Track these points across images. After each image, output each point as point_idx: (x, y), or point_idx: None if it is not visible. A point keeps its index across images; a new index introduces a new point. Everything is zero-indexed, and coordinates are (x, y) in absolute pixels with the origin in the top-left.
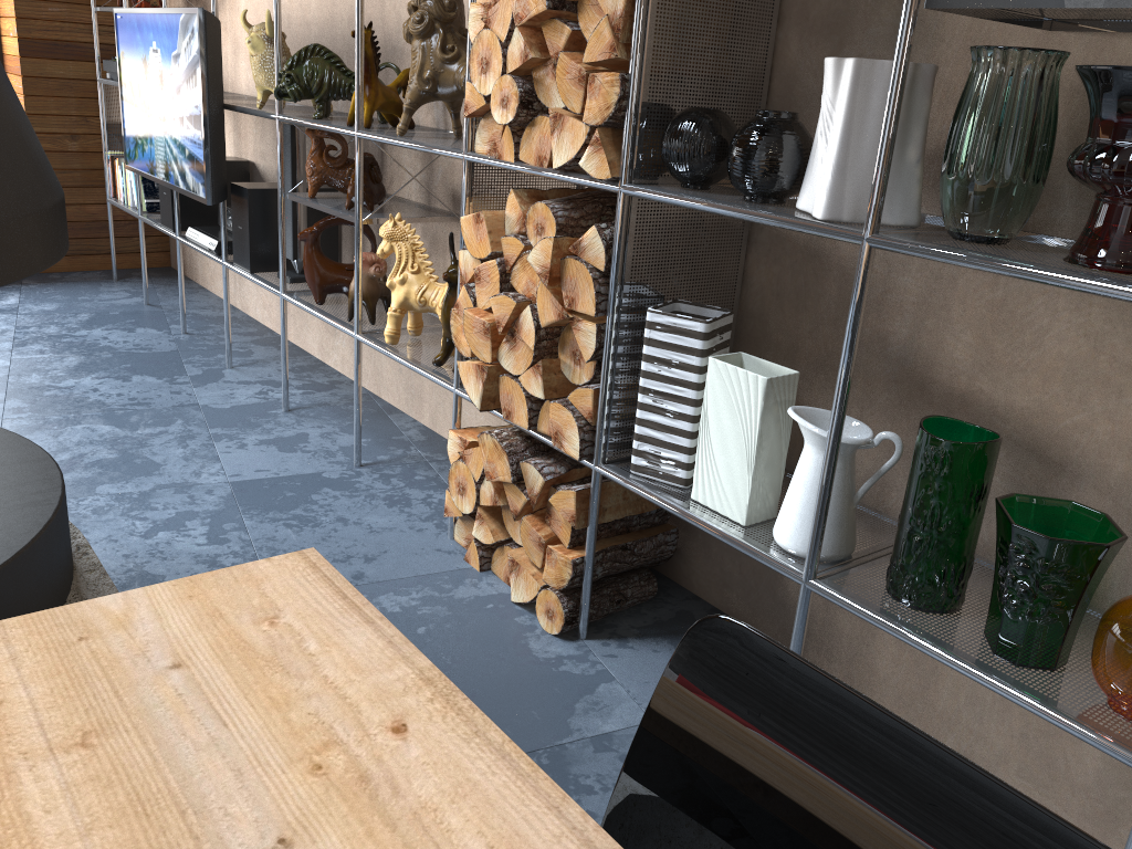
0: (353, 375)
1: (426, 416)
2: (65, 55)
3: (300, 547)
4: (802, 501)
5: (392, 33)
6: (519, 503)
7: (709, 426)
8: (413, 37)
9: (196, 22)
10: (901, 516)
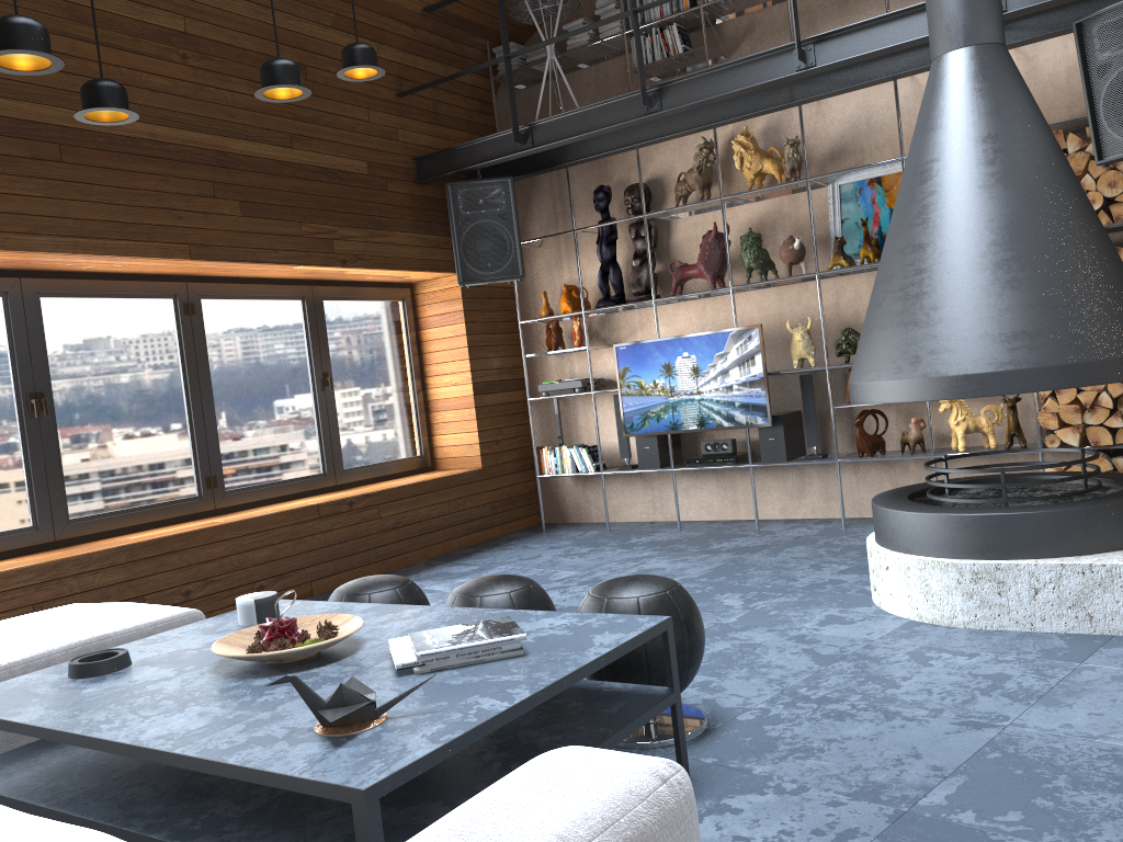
0: (827, 514)
1: None
2: (490, 390)
3: None
4: None
5: (850, 319)
6: None
7: None
8: None
9: (755, 332)
10: None
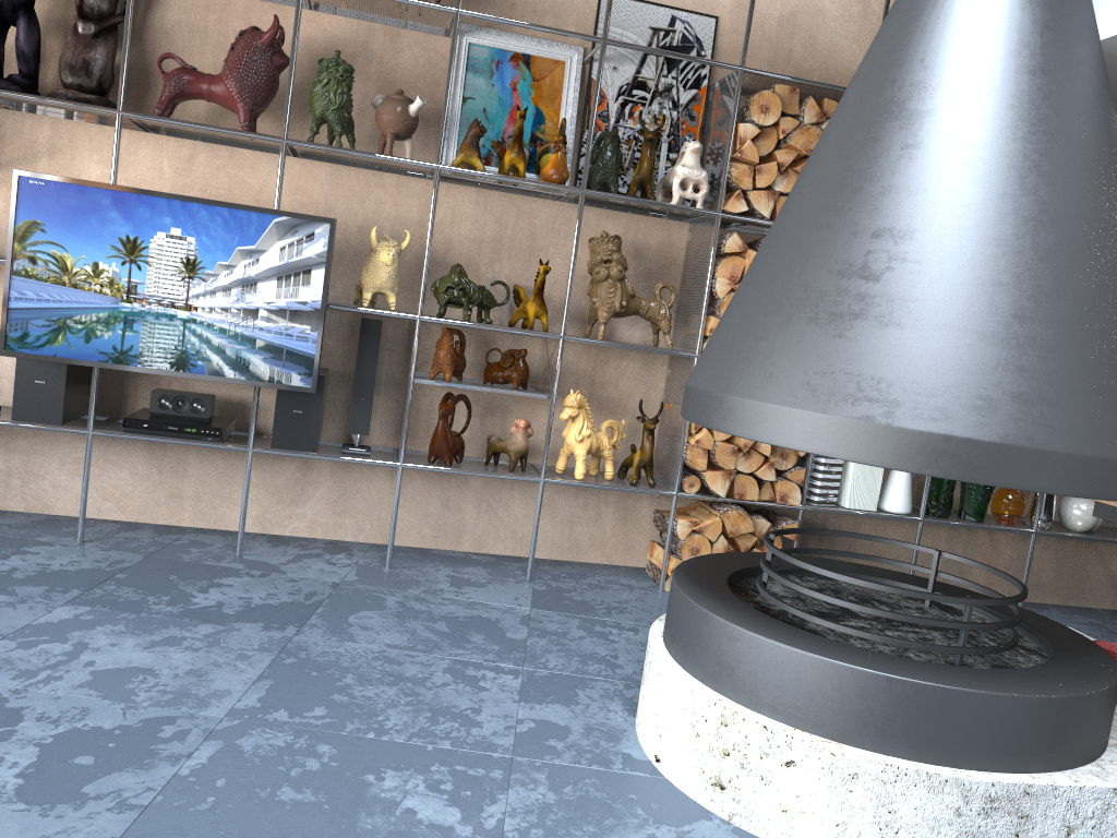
0: (333, 534)
1: (466, 543)
2: None
3: (655, 617)
4: (905, 491)
5: (437, 250)
6: (750, 543)
7: (857, 473)
8: (608, 278)
9: (322, 229)
10: (937, 486)
